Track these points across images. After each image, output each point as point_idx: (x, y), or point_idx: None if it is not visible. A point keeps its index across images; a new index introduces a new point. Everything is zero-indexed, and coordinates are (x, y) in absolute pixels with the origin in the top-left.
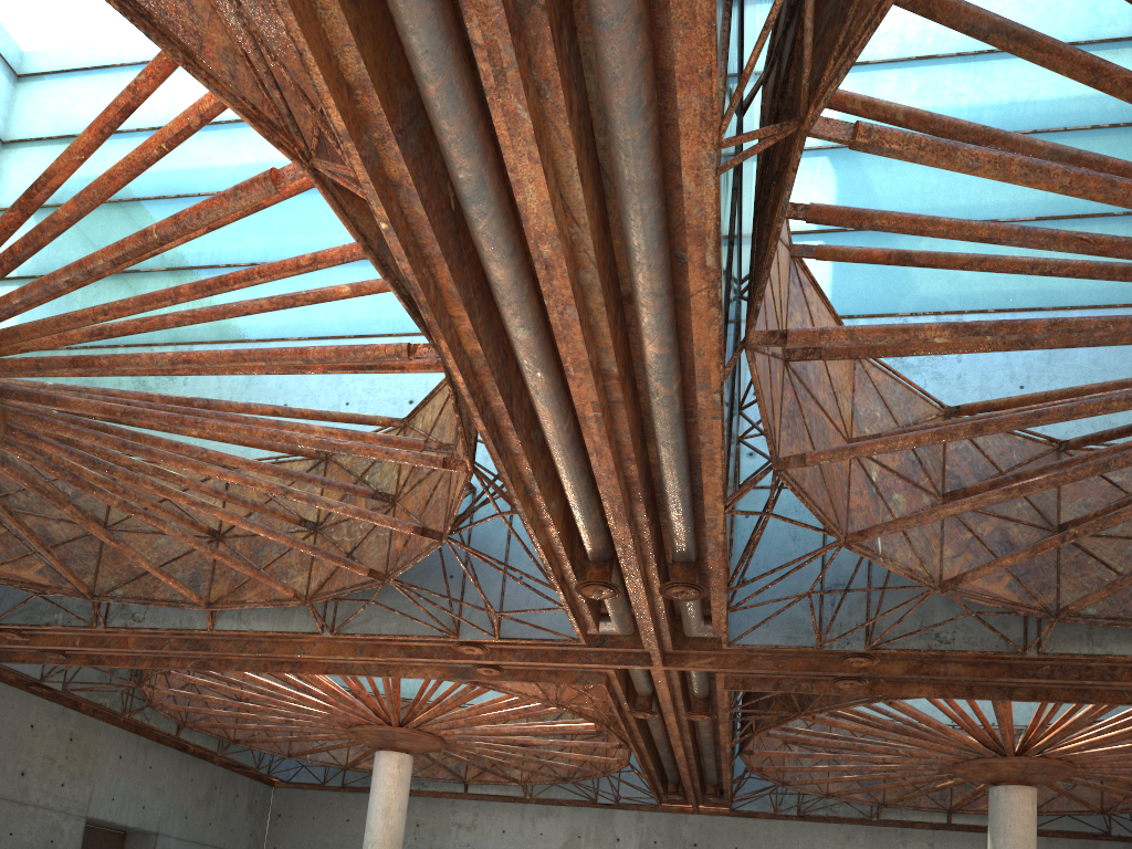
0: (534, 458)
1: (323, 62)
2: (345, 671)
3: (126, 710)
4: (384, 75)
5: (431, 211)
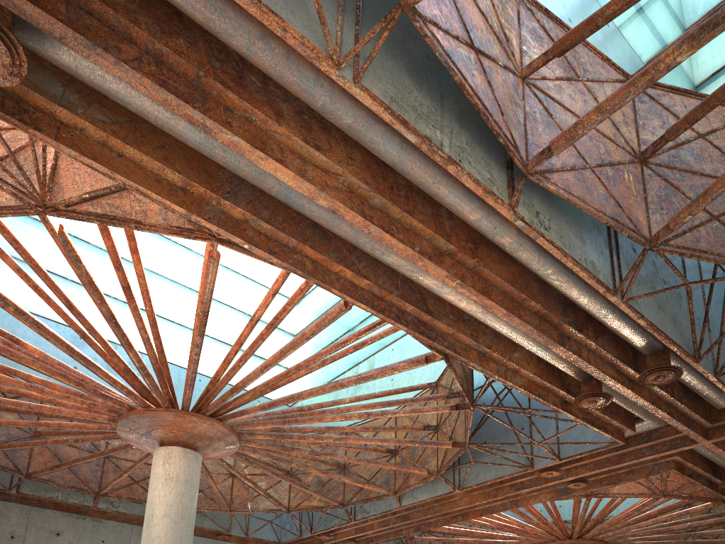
0: (474, 330)
1: (153, 186)
2: (491, 511)
3: None
4: (202, 170)
5: (278, 222)
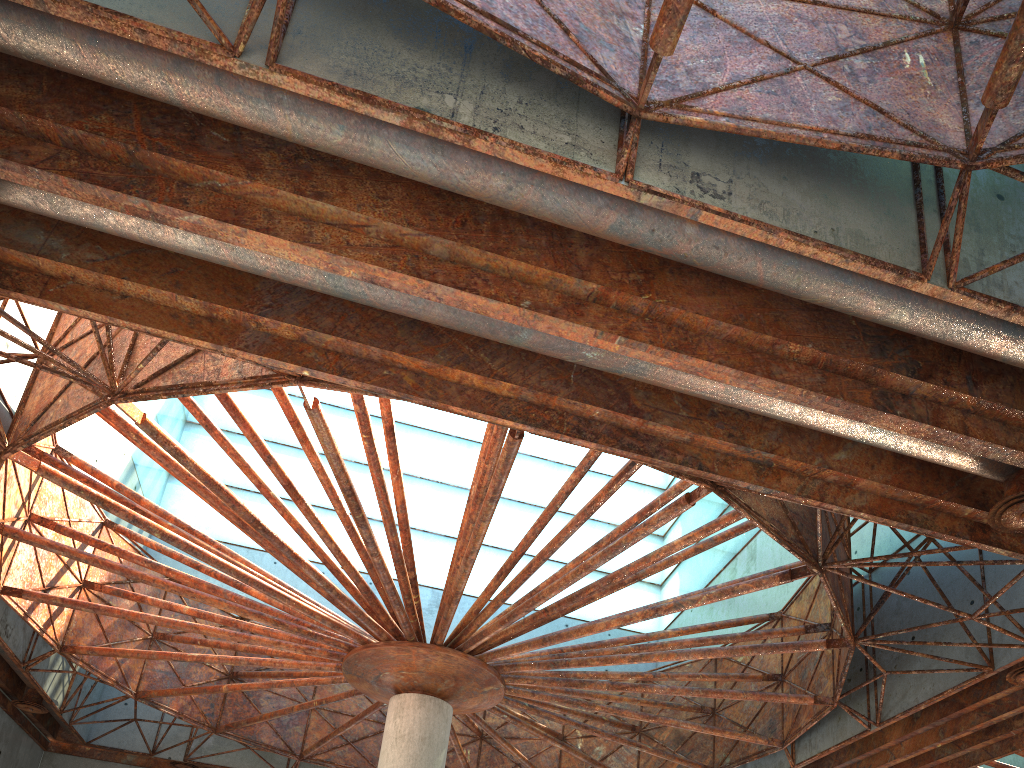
0: (736, 427)
1: (166, 323)
2: (968, 763)
3: None
4: (230, 288)
5: (348, 329)
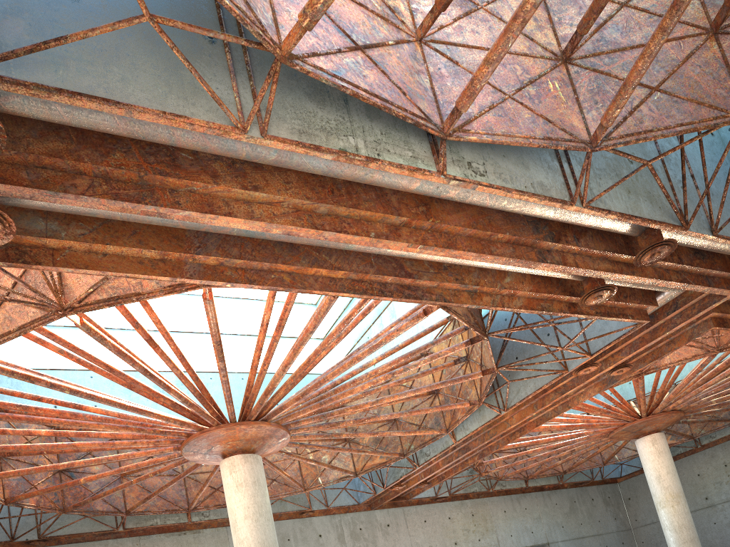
0: (457, 274)
1: (138, 268)
2: (545, 419)
3: (489, 487)
4: (171, 238)
5: (248, 254)
